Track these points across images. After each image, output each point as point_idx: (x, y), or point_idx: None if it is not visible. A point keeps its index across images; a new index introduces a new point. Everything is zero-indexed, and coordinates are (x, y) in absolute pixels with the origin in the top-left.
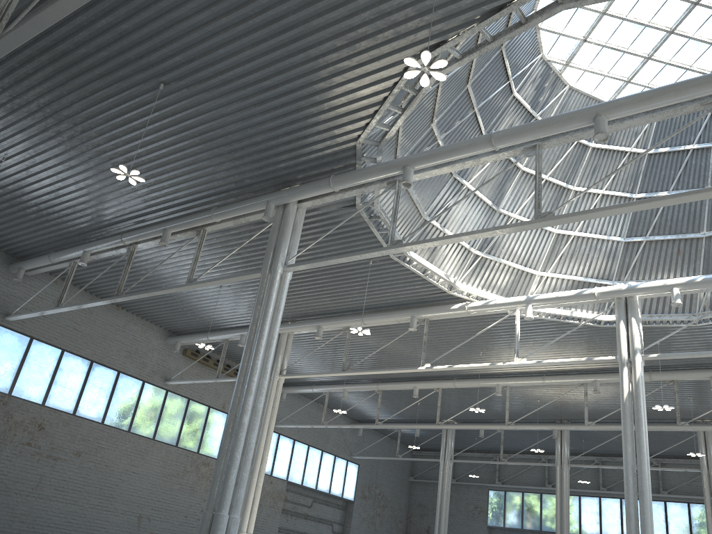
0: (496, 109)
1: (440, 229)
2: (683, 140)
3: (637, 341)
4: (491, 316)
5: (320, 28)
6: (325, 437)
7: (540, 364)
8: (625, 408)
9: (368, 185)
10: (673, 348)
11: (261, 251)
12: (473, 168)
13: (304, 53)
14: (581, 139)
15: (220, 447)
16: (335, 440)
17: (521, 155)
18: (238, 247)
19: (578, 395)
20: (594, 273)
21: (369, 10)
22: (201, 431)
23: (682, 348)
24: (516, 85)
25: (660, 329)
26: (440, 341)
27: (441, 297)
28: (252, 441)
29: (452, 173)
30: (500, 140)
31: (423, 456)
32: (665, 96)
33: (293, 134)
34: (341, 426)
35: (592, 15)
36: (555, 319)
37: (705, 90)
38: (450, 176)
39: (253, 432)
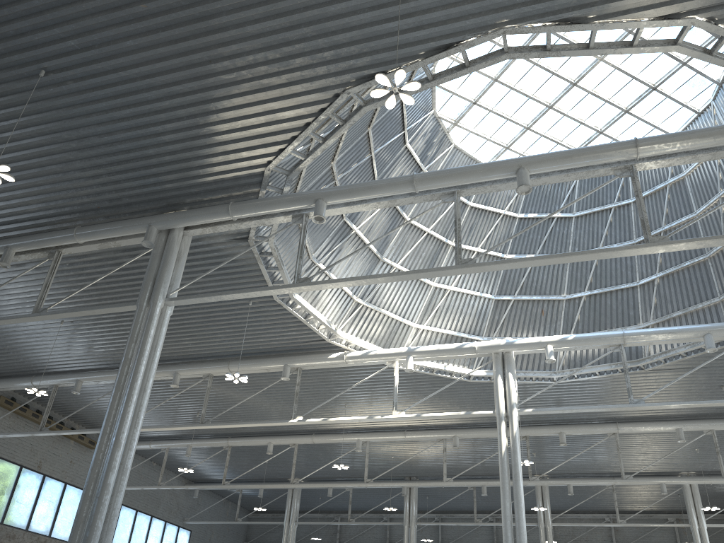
0: (389, 157)
1: (326, 273)
2: (549, 208)
3: (514, 396)
4: (366, 367)
5: (254, 36)
6: (156, 500)
7: (419, 418)
8: (503, 463)
9: (269, 216)
10: (530, 405)
11: (123, 282)
12: (363, 213)
13: (230, 61)
14: (498, 190)
15: (76, 514)
16: (167, 503)
17: (407, 206)
18: (104, 274)
19: (432, 451)
20: (466, 328)
21: (313, 25)
22: (9, 496)
23: (538, 404)
24: (409, 136)
25: (523, 385)
26: (306, 392)
27: (318, 346)
28: (118, 506)
29: (344, 216)
30: (423, 183)
31: (259, 519)
32: (584, 157)
33: (195, 151)
34: (182, 487)
35: (484, 80)
36: (428, 372)
37: (620, 155)
38: (341, 219)
39: (119, 495)
